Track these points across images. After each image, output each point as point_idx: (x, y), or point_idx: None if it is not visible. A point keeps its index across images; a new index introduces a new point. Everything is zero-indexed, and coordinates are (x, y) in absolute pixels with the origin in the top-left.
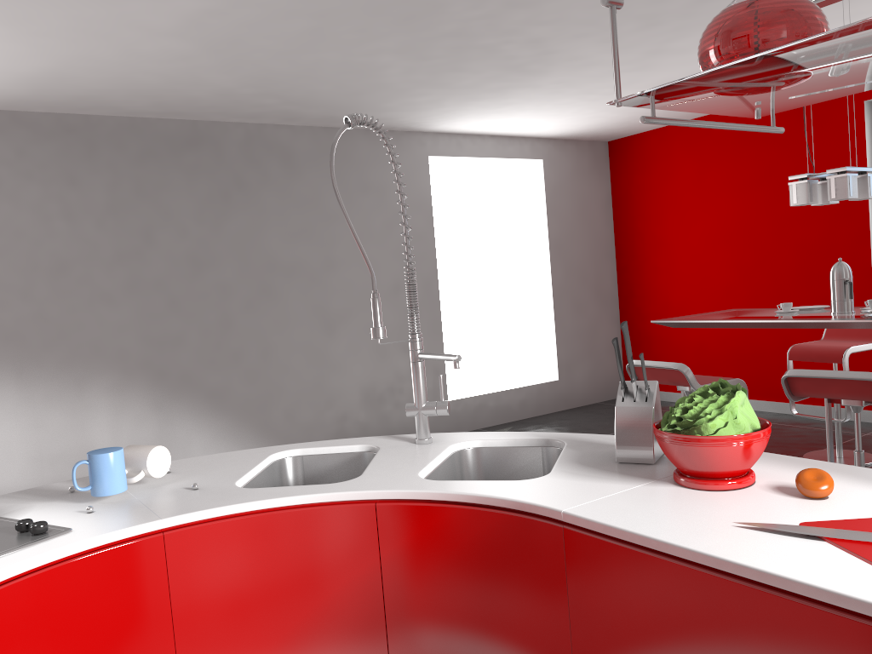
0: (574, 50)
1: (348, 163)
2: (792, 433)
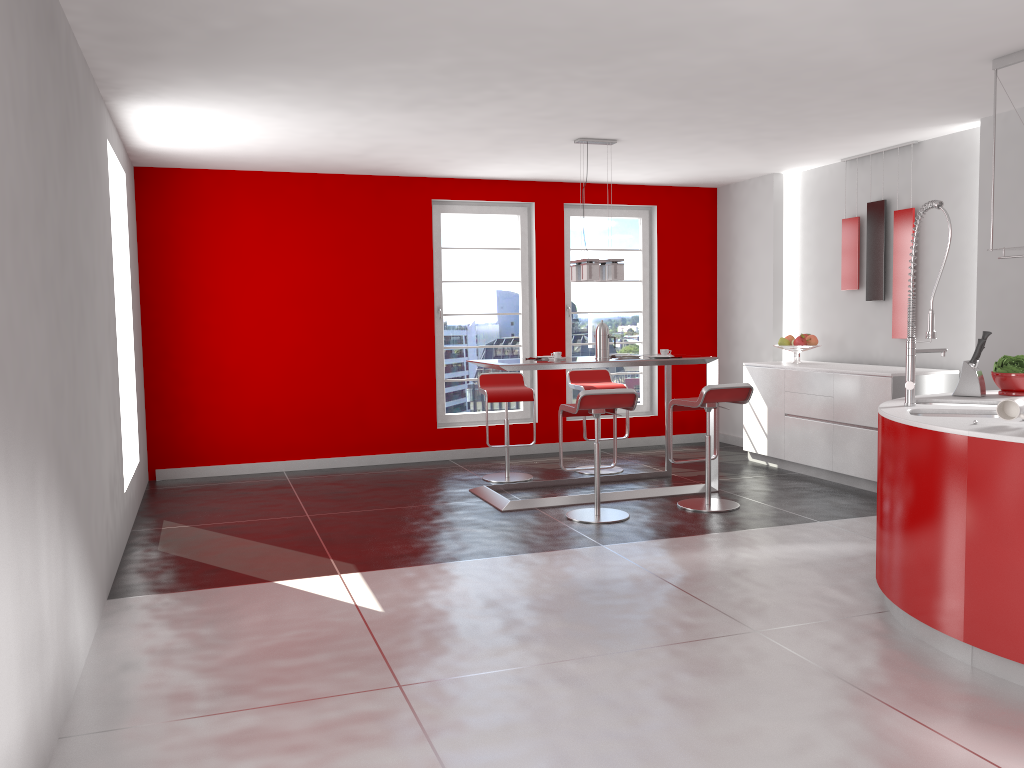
0: (479, 110)
1: (92, 125)
2: (420, 473)
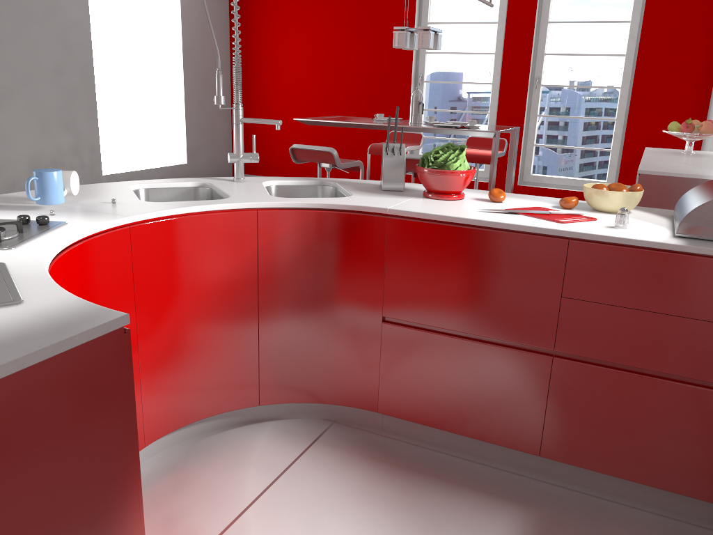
0: None
1: None
2: None
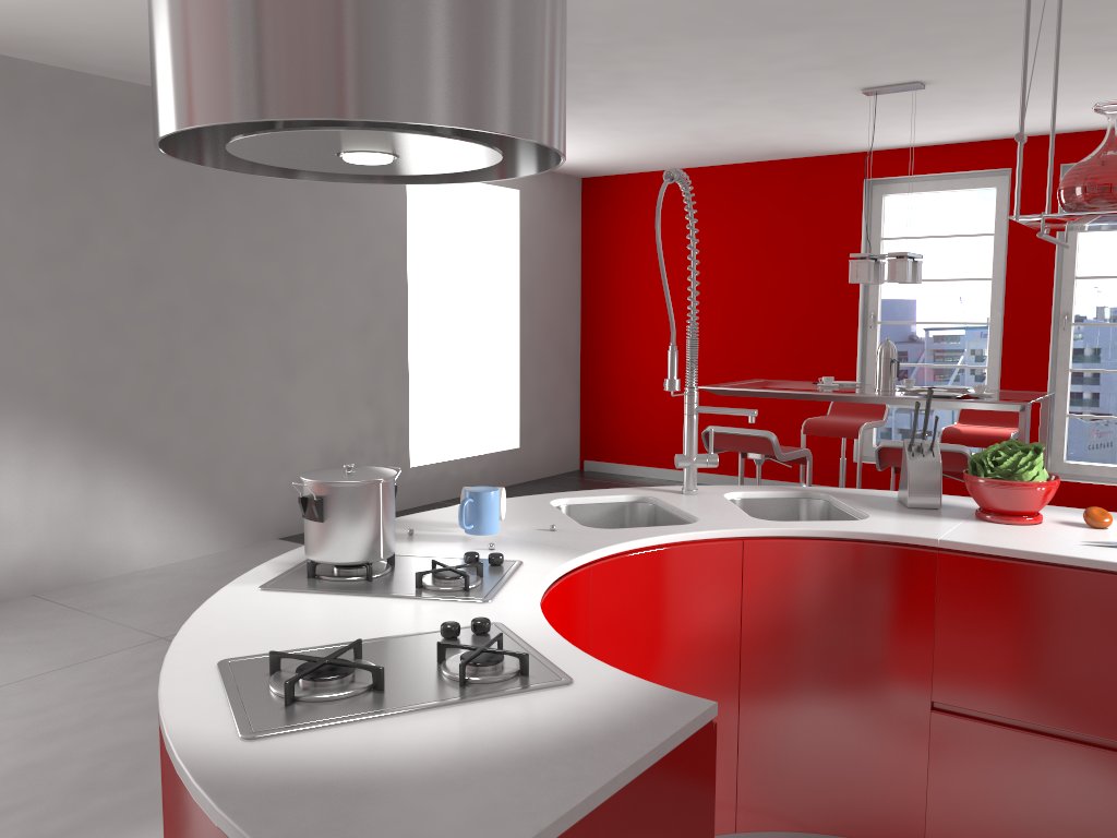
0: (648, 89)
1: None
2: None
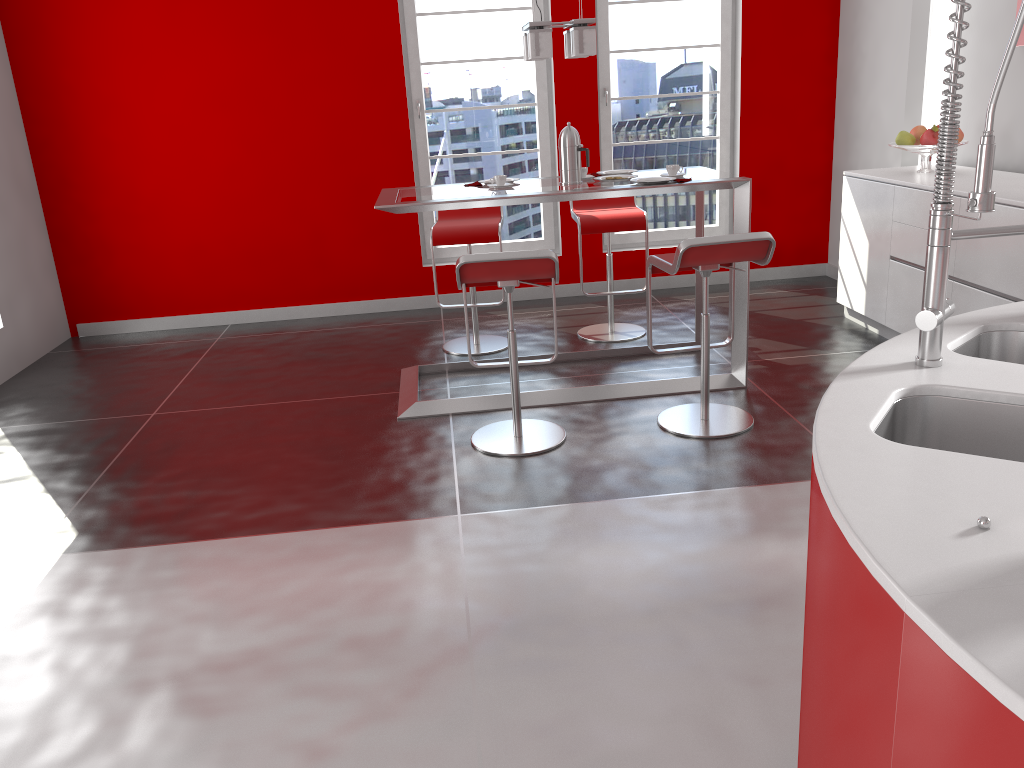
0: None
1: None
2: (378, 333)
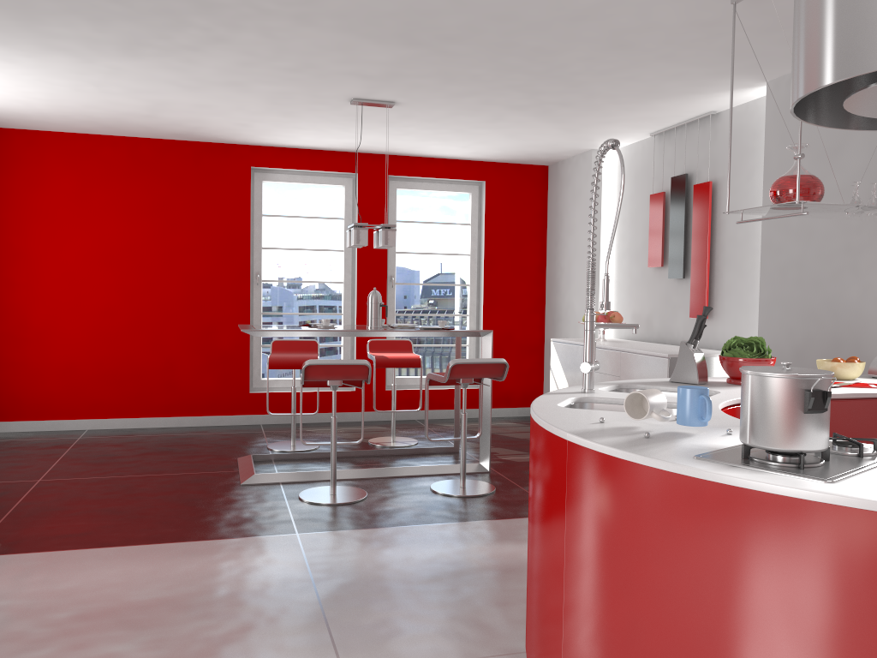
0: (210, 57)
1: None
2: (214, 438)
